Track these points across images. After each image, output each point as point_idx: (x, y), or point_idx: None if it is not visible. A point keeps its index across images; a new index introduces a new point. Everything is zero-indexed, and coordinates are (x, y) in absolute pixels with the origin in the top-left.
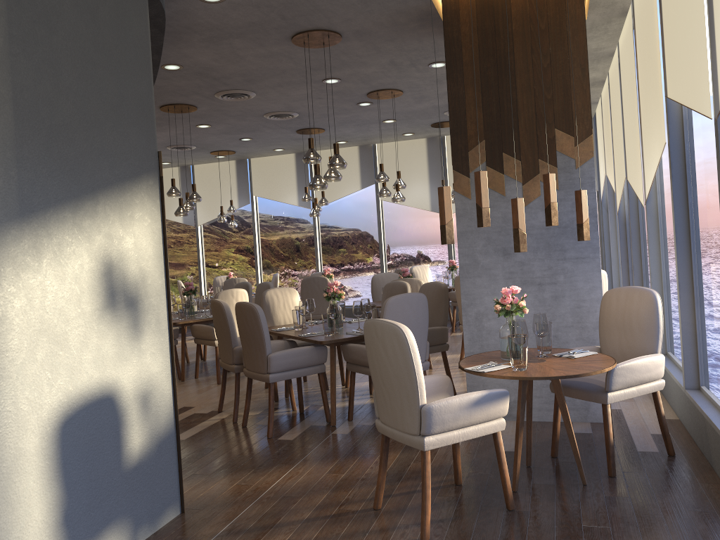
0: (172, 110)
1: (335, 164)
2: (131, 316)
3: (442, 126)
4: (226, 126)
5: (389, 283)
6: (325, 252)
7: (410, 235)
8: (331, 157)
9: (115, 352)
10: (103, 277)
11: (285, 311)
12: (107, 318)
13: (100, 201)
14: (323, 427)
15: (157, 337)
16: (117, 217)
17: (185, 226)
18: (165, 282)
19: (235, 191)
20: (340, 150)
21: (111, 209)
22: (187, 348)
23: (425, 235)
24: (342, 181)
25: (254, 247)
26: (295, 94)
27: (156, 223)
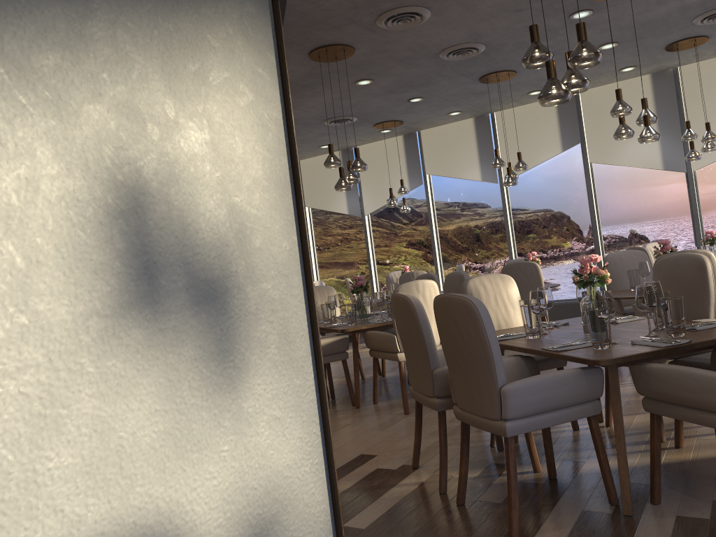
0: (324, 56)
1: (582, 55)
2: (211, 328)
3: (681, 48)
4: (392, 80)
5: (666, 258)
6: (519, 235)
7: (635, 205)
8: (569, 52)
9: (163, 433)
10: (112, 222)
11: (497, 308)
12: (131, 340)
13: (98, 12)
14: (607, 516)
15: (286, 377)
16: (155, 68)
17: (351, 217)
18: (298, 245)
19: (404, 171)
20: (531, 106)
21: (136, 42)
22: (361, 359)
23: (655, 203)
24: (536, 145)
25: (431, 235)
26: (485, 6)
27: (269, 107)
